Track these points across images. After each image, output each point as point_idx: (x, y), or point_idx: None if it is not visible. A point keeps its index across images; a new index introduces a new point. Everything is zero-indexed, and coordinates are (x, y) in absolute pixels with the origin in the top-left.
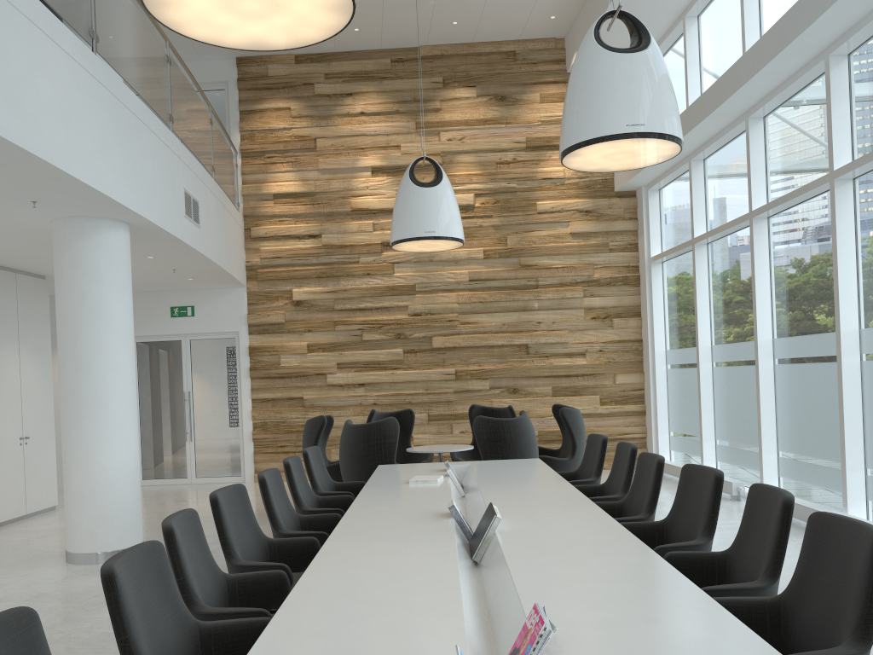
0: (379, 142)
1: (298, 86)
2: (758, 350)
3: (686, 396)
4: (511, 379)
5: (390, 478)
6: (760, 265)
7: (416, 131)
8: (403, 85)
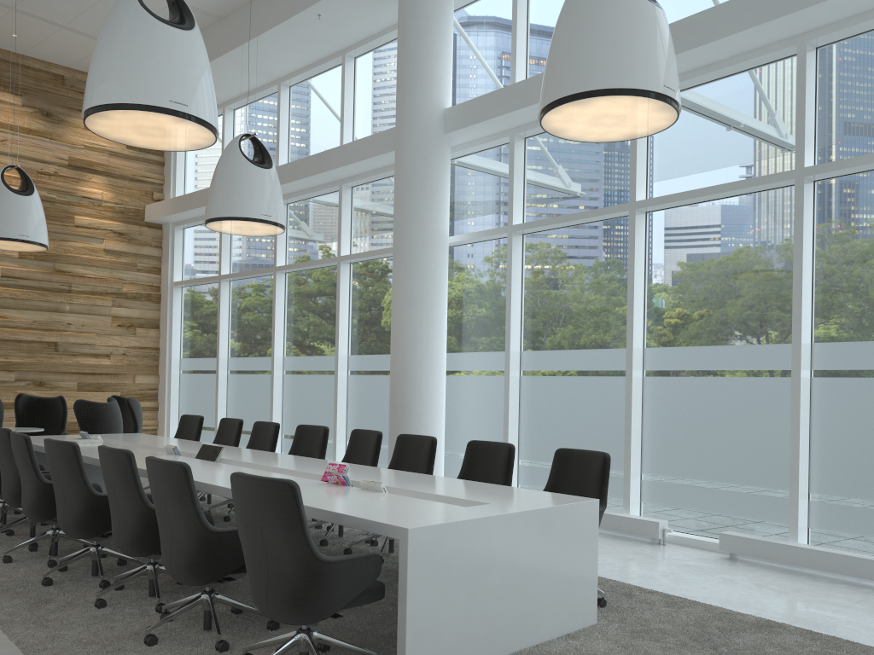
0: None
1: None
2: (274, 364)
3: (200, 395)
4: (39, 373)
5: None
6: (279, 305)
7: None
8: None
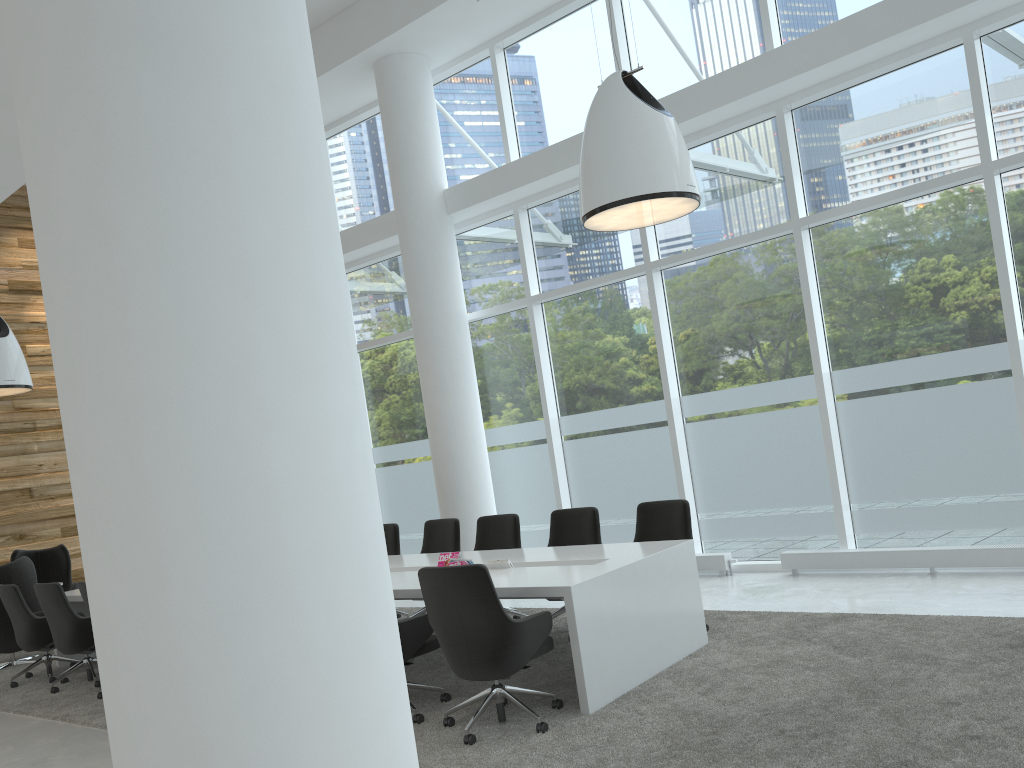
0: None
1: None
2: None
3: None
4: (17, 525)
5: None
6: None
7: None
8: None
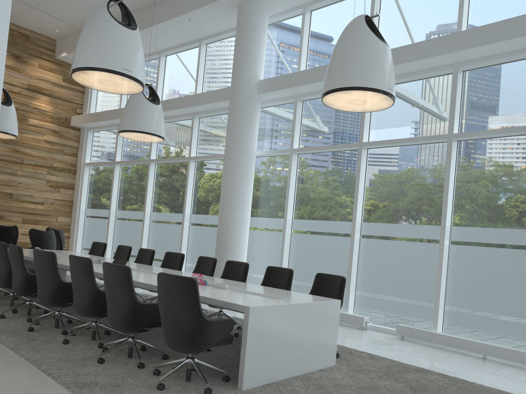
0: None
1: None
2: (145, 216)
3: (96, 231)
4: None
5: None
6: (150, 182)
7: None
8: None
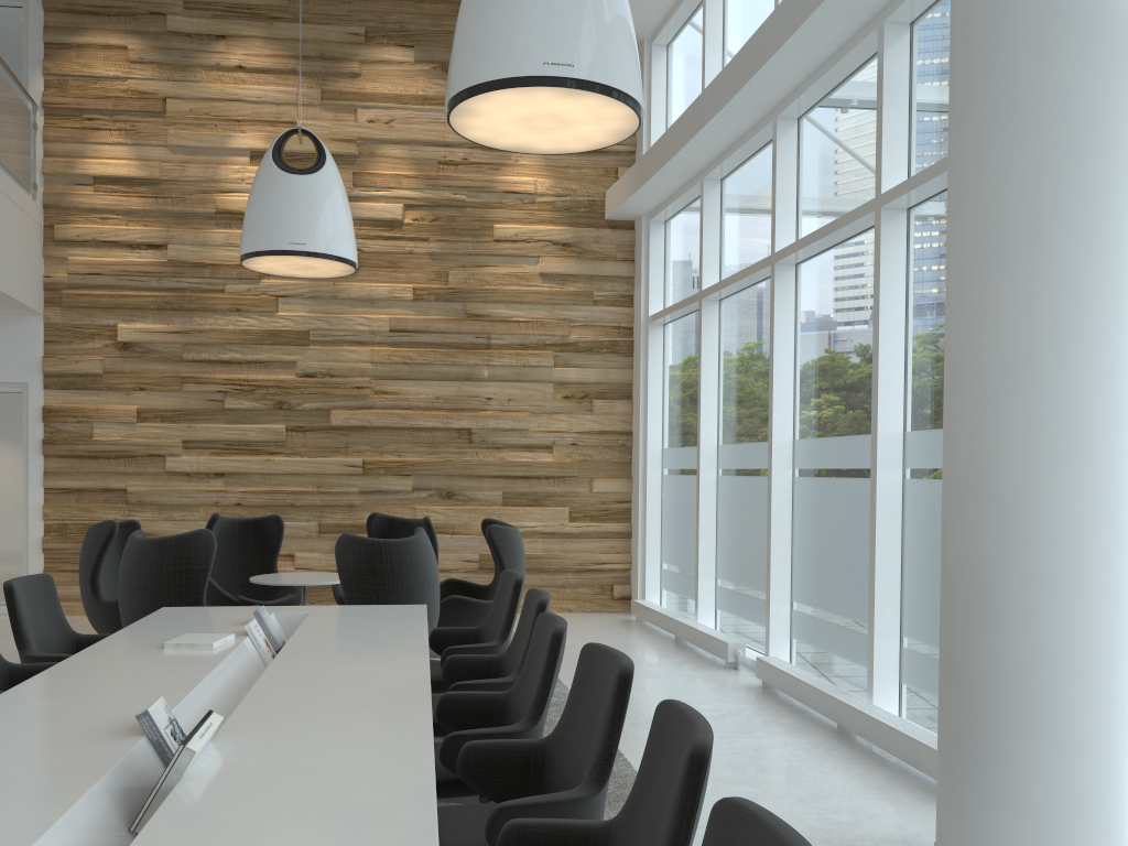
0: (265, 113)
1: (142, 15)
2: (772, 456)
3: (684, 514)
4: (445, 479)
5: (145, 636)
6: (782, 333)
7: (321, 104)
8: (305, 33)
